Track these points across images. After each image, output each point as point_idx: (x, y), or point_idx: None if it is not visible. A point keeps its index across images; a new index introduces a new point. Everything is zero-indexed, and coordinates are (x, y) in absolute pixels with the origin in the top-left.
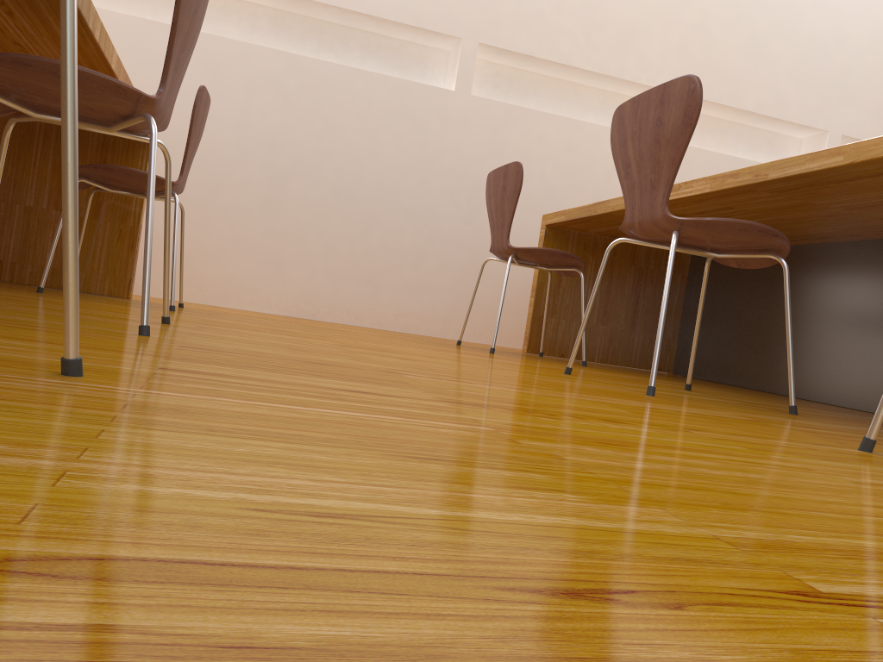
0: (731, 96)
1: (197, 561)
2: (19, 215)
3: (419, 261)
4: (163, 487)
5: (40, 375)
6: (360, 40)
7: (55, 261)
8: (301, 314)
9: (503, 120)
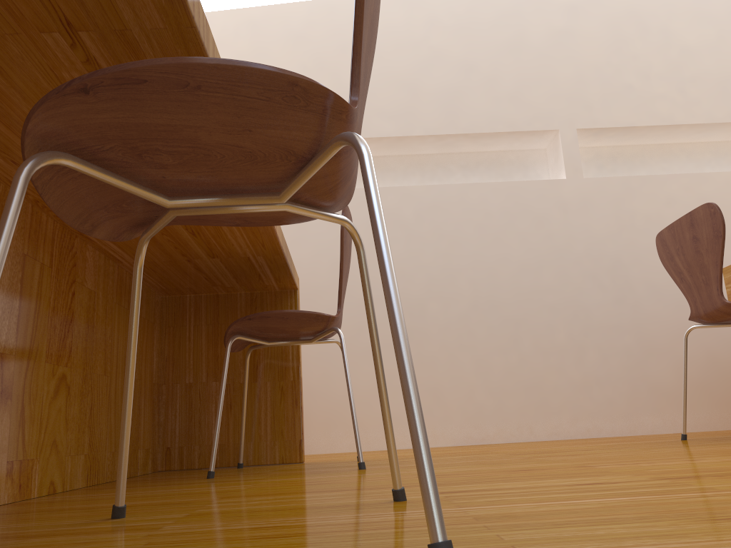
0: None
1: None
2: (180, 394)
3: (580, 356)
4: None
5: None
6: (459, 162)
7: (221, 436)
8: (470, 440)
9: (623, 193)
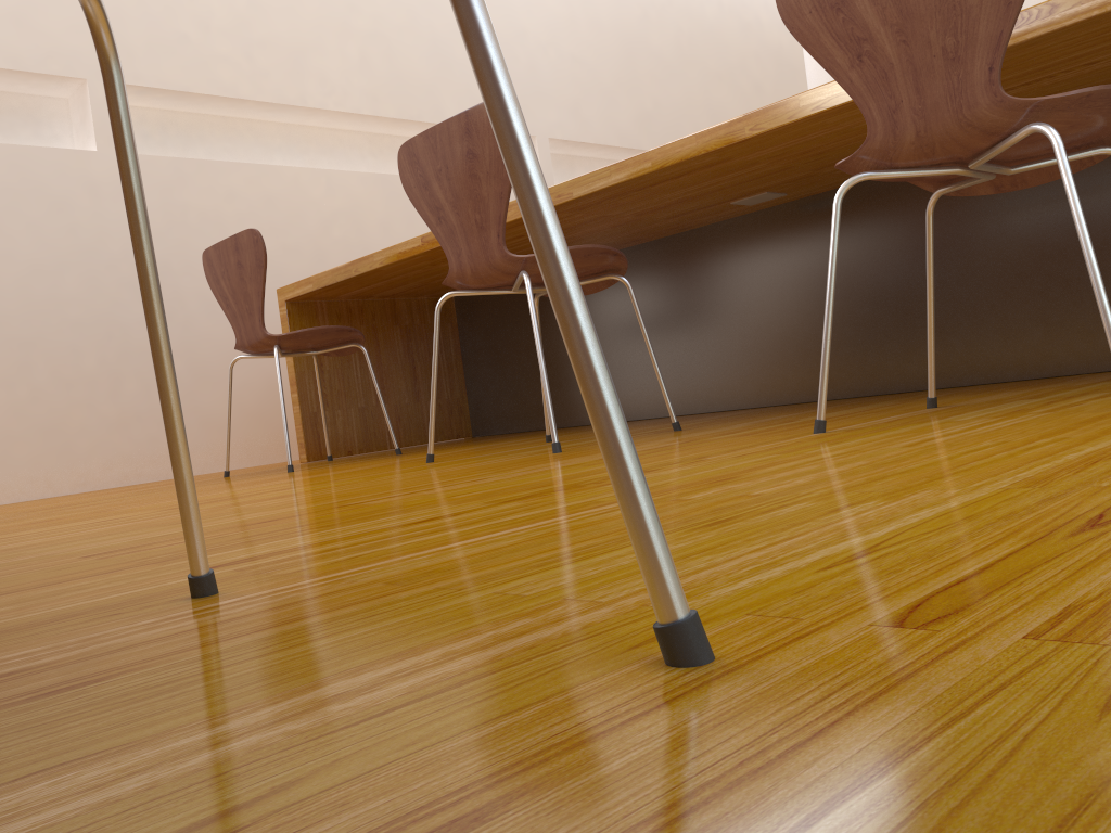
0: (431, 112)
1: (947, 586)
2: None
3: (116, 386)
4: (730, 585)
5: (190, 604)
6: None
7: None
8: None
9: (174, 179)
